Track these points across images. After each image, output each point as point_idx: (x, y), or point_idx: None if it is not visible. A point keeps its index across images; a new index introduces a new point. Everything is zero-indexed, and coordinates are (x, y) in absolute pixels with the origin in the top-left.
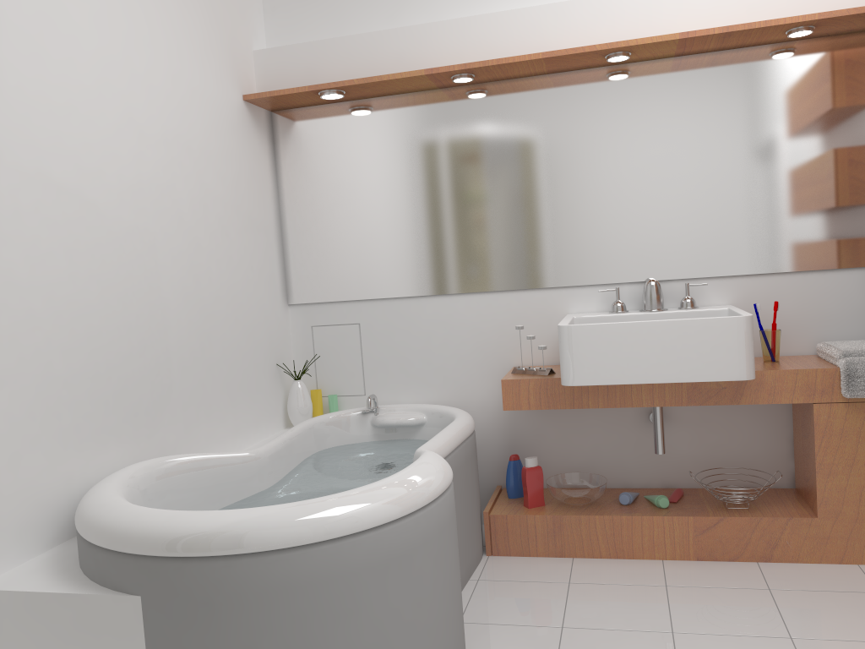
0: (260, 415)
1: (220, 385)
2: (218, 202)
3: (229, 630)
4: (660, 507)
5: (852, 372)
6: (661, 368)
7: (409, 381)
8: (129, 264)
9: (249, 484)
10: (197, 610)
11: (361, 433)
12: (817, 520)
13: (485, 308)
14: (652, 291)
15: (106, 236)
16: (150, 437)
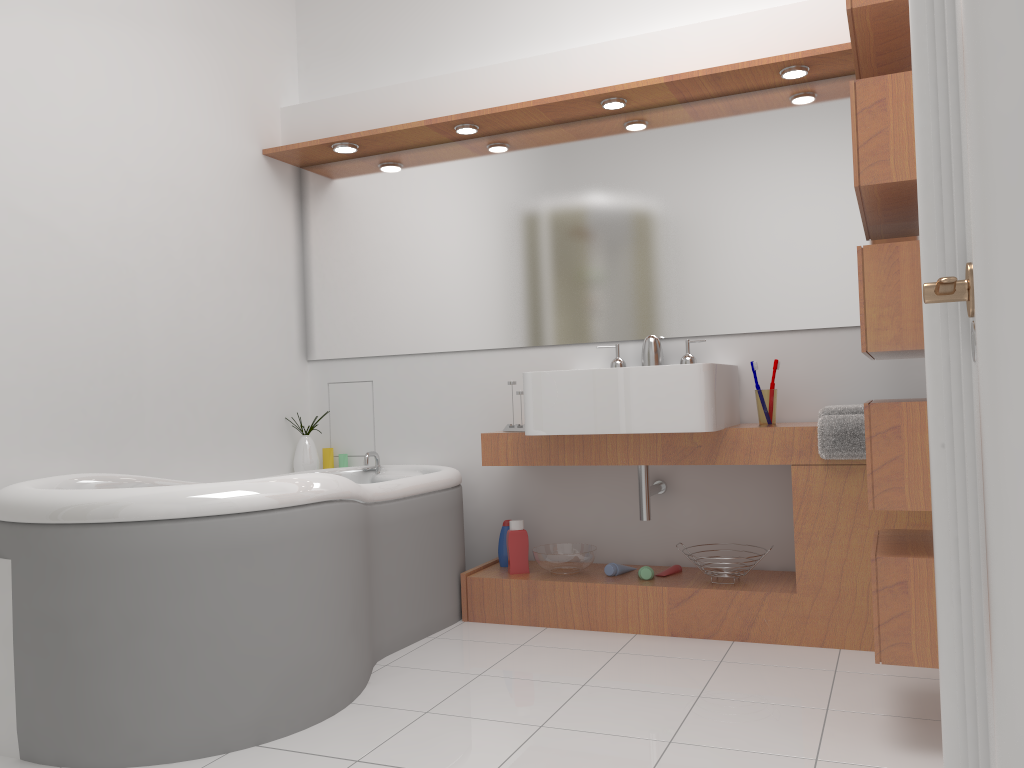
0: (258, 465)
1: (206, 426)
2: (220, 249)
3: (74, 592)
4: (642, 578)
5: (828, 430)
6: (618, 418)
7: (417, 442)
8: (101, 295)
9: None
10: (50, 572)
11: None
12: (796, 597)
13: (492, 367)
14: (649, 348)
15: (76, 266)
16: (111, 459)
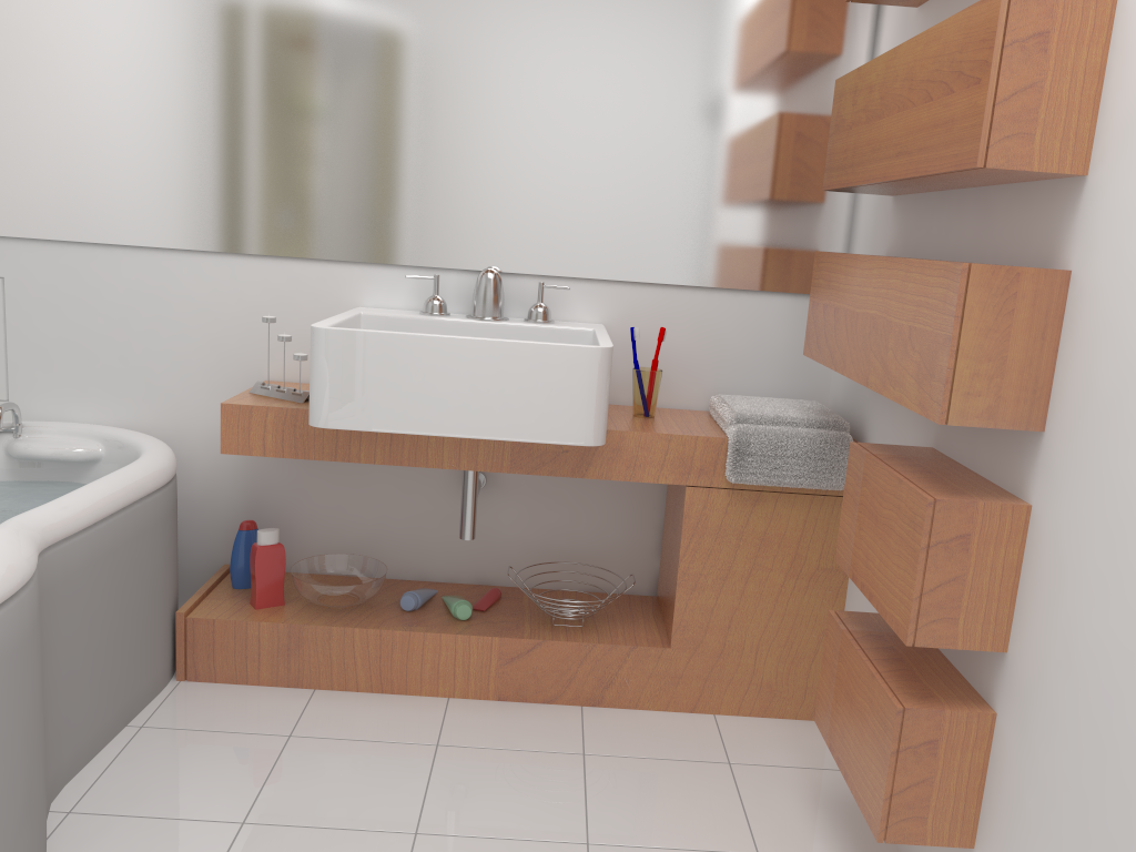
0: None
1: None
2: None
3: None
4: (457, 618)
5: (744, 446)
6: (467, 415)
7: (88, 386)
8: None
9: None
10: None
11: None
12: (669, 652)
13: (226, 281)
14: (487, 289)
15: None
16: None
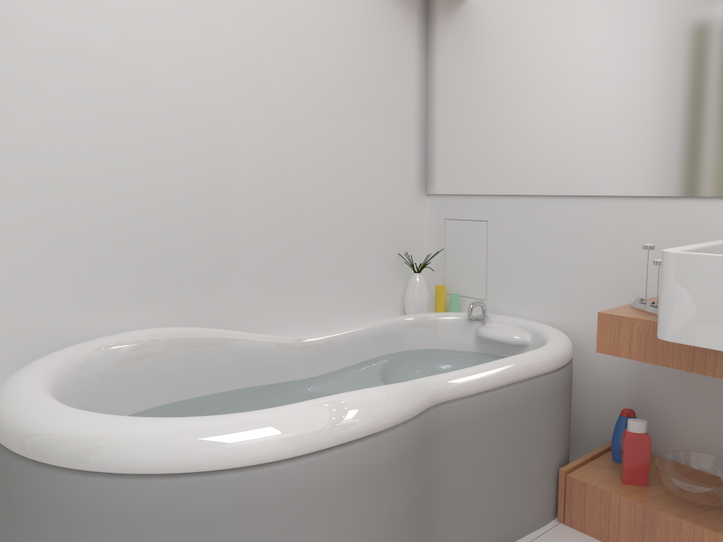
0: (365, 302)
1: (308, 267)
2: (327, 82)
3: (20, 533)
4: None
5: None
6: None
7: (530, 293)
8: (186, 139)
9: (281, 371)
10: (4, 500)
11: (463, 340)
12: None
13: (625, 218)
14: None
15: (156, 109)
16: (199, 306)
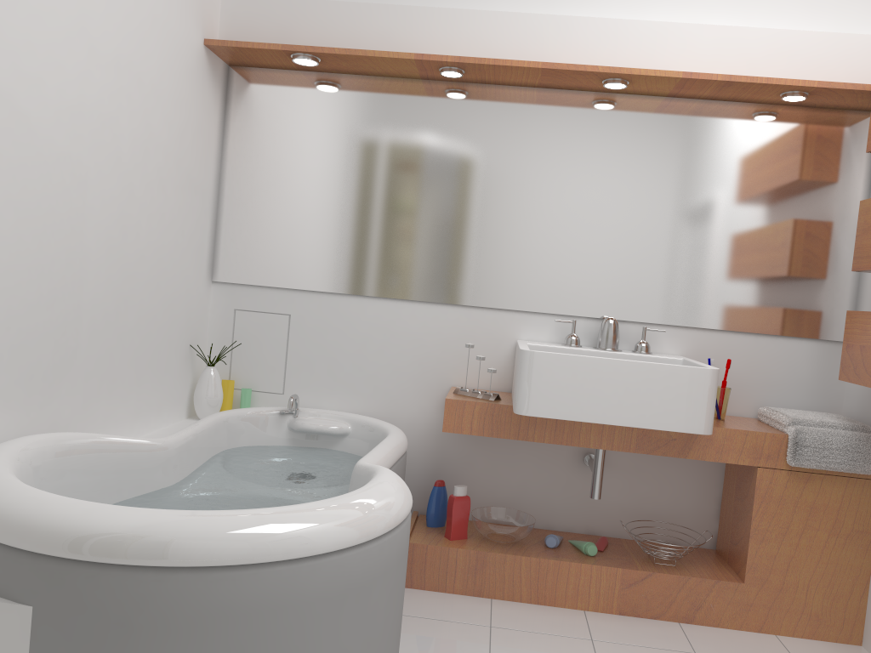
0: (164, 399)
1: (129, 359)
2: (160, 150)
3: None
4: (587, 554)
5: (800, 440)
6: (622, 410)
7: (335, 386)
8: (54, 198)
9: (153, 478)
10: (108, 632)
11: (275, 435)
12: (743, 586)
13: (431, 320)
14: (610, 330)
15: (33, 157)
16: (43, 407)
